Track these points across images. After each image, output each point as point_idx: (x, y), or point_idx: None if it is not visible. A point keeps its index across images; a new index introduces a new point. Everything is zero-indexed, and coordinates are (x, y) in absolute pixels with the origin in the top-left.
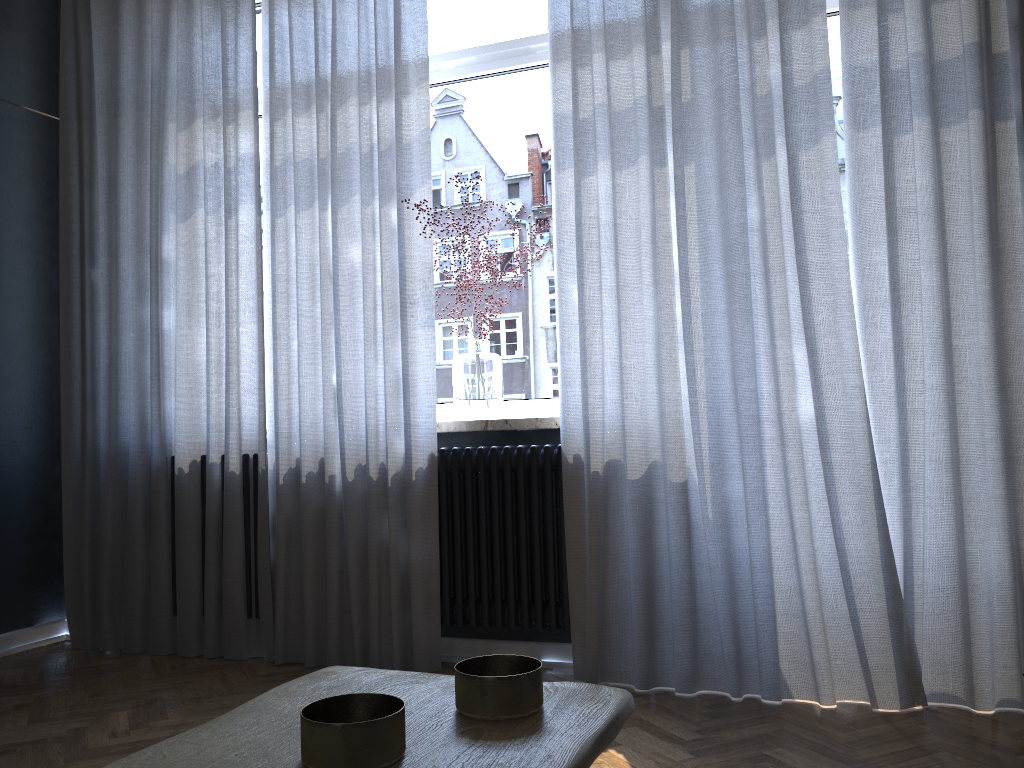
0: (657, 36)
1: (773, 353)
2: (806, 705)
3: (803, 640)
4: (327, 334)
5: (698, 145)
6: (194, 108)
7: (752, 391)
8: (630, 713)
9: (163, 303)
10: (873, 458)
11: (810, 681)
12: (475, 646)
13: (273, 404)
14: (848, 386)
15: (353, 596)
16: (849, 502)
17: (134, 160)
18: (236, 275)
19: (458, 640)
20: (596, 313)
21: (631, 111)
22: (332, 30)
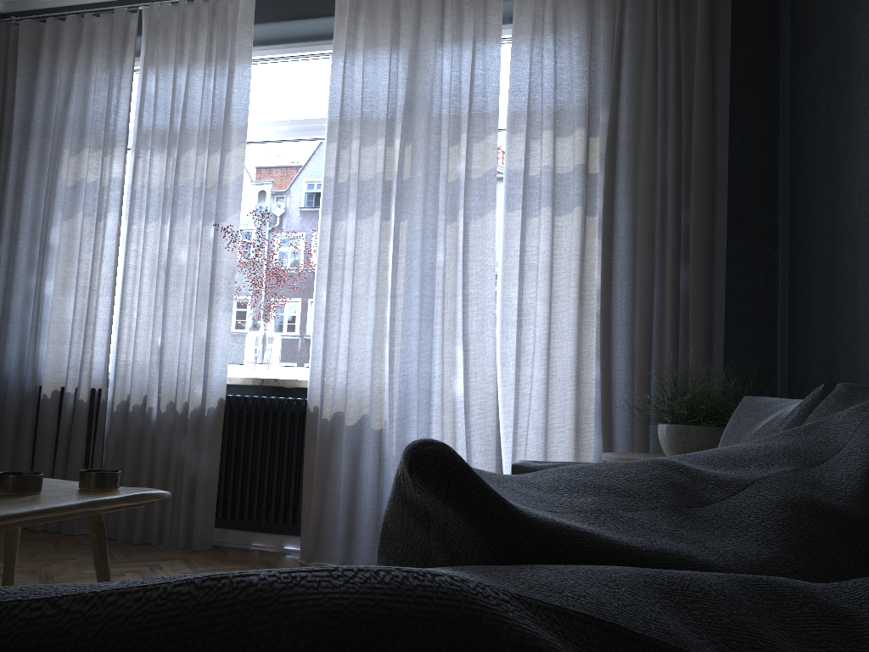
0: (392, 135)
1: (442, 349)
2: None
3: None
4: (158, 309)
5: (411, 208)
6: (84, 141)
7: (427, 373)
8: (160, 497)
9: (46, 276)
10: (498, 423)
11: None
12: (240, 535)
13: (116, 354)
14: (486, 375)
15: None
16: (478, 450)
17: (36, 172)
18: (100, 261)
19: (229, 530)
20: (336, 312)
21: (372, 181)
22: (183, 101)
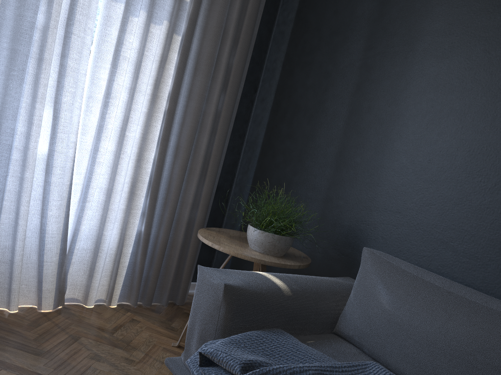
0: None
1: (32, 110)
2: (0, 312)
3: (7, 276)
4: None
5: None
6: None
7: (12, 130)
8: None
9: None
10: (71, 182)
11: (5, 298)
12: None
13: None
14: (69, 141)
15: None
16: (55, 205)
17: None
18: None
19: None
20: None
21: None
22: None
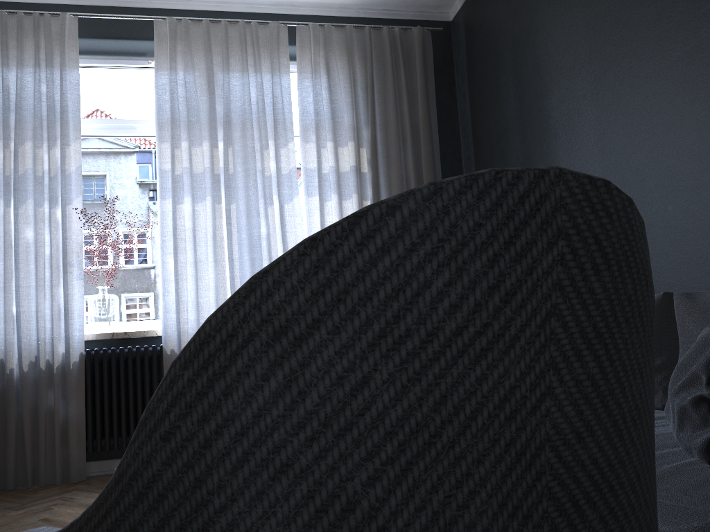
0: (217, 139)
1: None
2: None
3: None
4: (10, 282)
5: (237, 195)
6: None
7: None
8: None
9: None
10: None
11: None
12: (103, 464)
13: None
14: None
15: (27, 442)
16: None
17: None
18: None
19: (92, 462)
20: (184, 275)
21: (203, 174)
22: (16, 100)
